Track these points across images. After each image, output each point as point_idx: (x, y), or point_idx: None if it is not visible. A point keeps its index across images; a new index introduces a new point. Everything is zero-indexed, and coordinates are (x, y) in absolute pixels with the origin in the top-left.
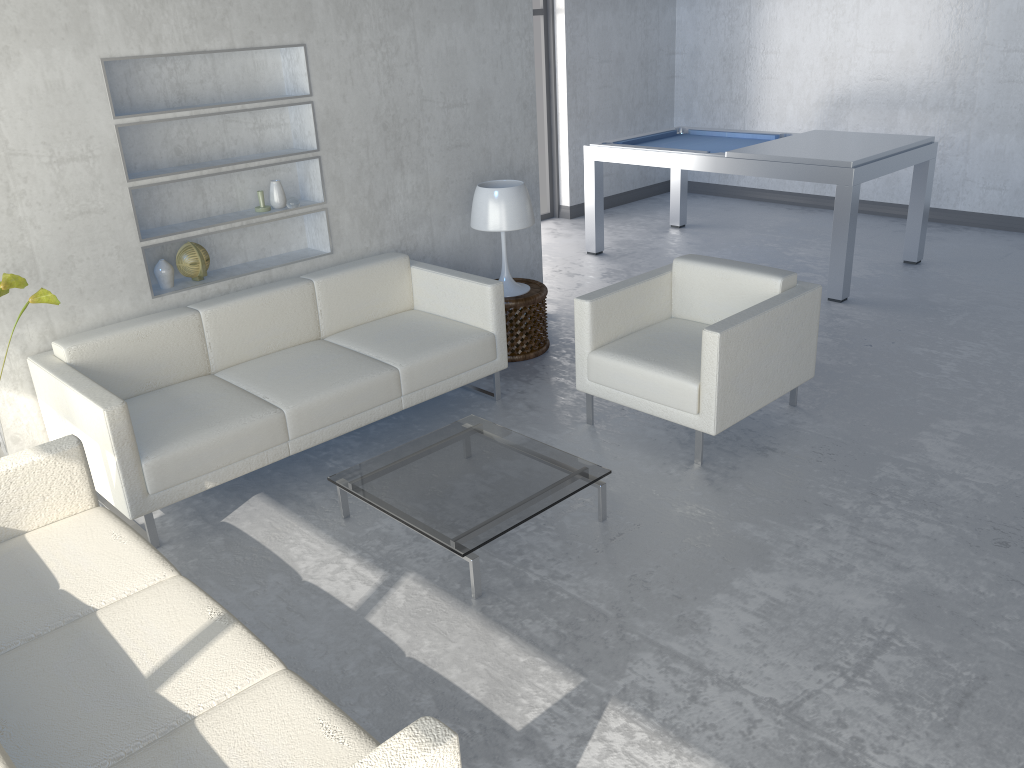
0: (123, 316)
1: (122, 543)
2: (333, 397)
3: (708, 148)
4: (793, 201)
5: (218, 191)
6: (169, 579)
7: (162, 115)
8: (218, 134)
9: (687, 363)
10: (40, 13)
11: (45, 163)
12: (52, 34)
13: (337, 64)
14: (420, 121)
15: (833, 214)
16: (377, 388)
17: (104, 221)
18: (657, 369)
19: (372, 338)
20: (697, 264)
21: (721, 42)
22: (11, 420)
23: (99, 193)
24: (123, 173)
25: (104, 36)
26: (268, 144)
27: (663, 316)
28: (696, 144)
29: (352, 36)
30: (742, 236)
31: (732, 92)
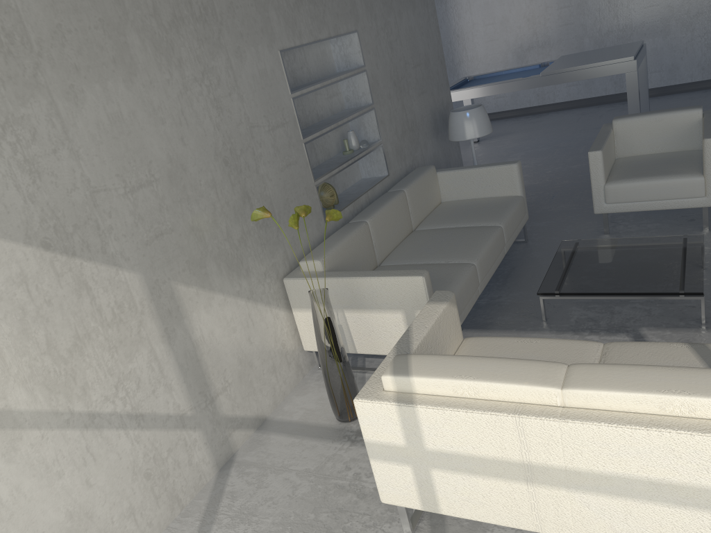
0: (314, 239)
1: (536, 342)
2: (488, 249)
3: (509, 79)
4: (525, 113)
5: (319, 145)
6: (606, 345)
7: (309, 88)
8: (314, 104)
9: (680, 169)
10: (249, 20)
11: (266, 131)
12: (256, 35)
13: (371, 43)
14: (406, 78)
15: (558, 113)
16: (499, 240)
17: (297, 170)
18: (667, 177)
19: (453, 218)
20: (633, 118)
21: (453, 25)
22: (279, 330)
23: (292, 149)
24: (299, 133)
25: (278, 34)
26: (335, 108)
27: (614, 158)
28: (495, 80)
29: (373, 23)
30: (524, 135)
31: (467, 55)
